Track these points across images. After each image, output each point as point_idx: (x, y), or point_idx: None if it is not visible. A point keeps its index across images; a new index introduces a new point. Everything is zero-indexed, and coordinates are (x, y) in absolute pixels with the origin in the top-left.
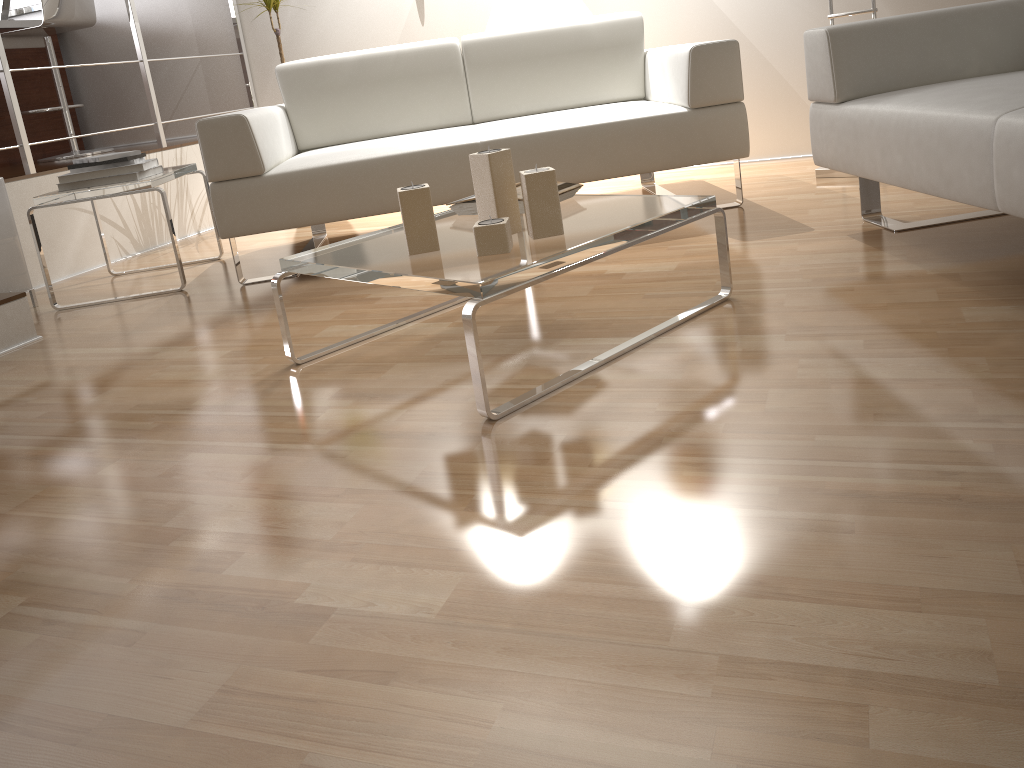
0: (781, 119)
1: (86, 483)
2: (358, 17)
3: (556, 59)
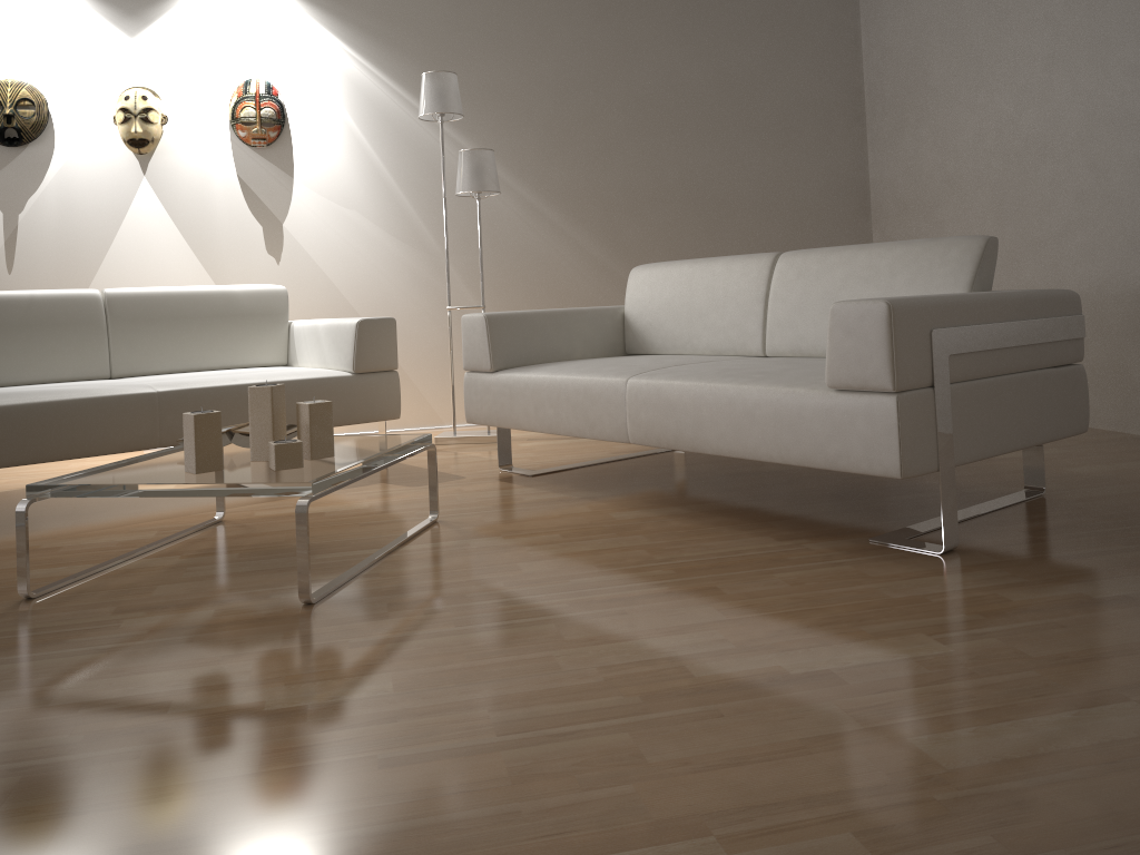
0: None
1: None
2: None
3: (205, 321)
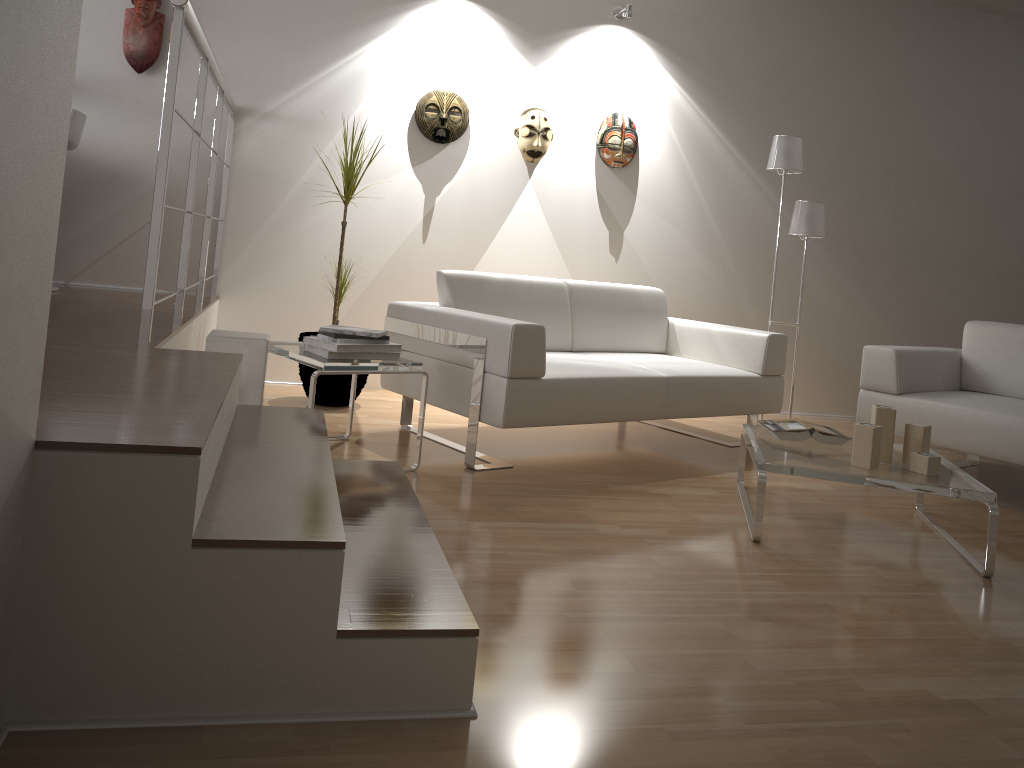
0: None
1: (854, 618)
2: (362, 220)
3: (623, 313)
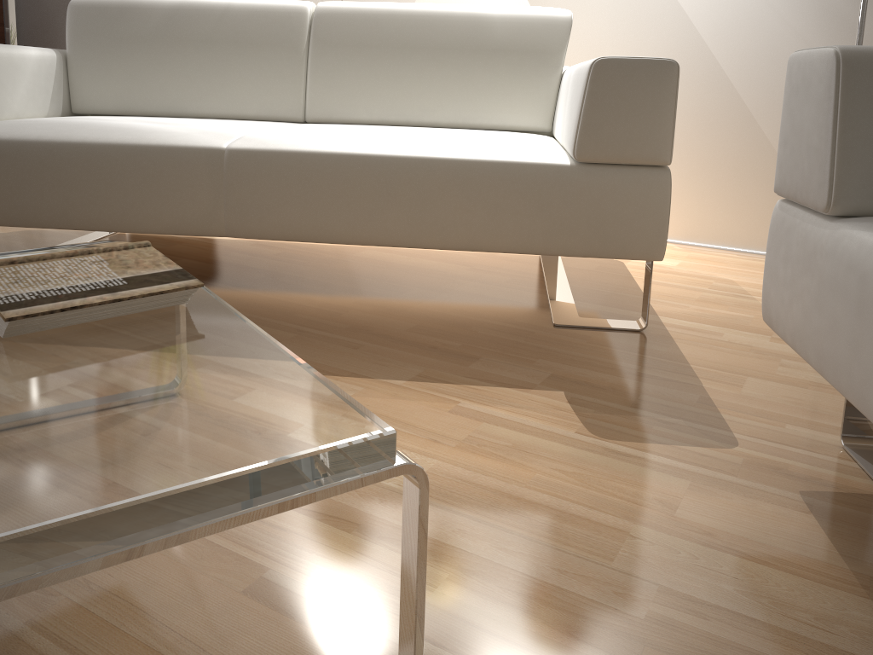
0: (756, 198)
1: None
2: None
3: (435, 54)
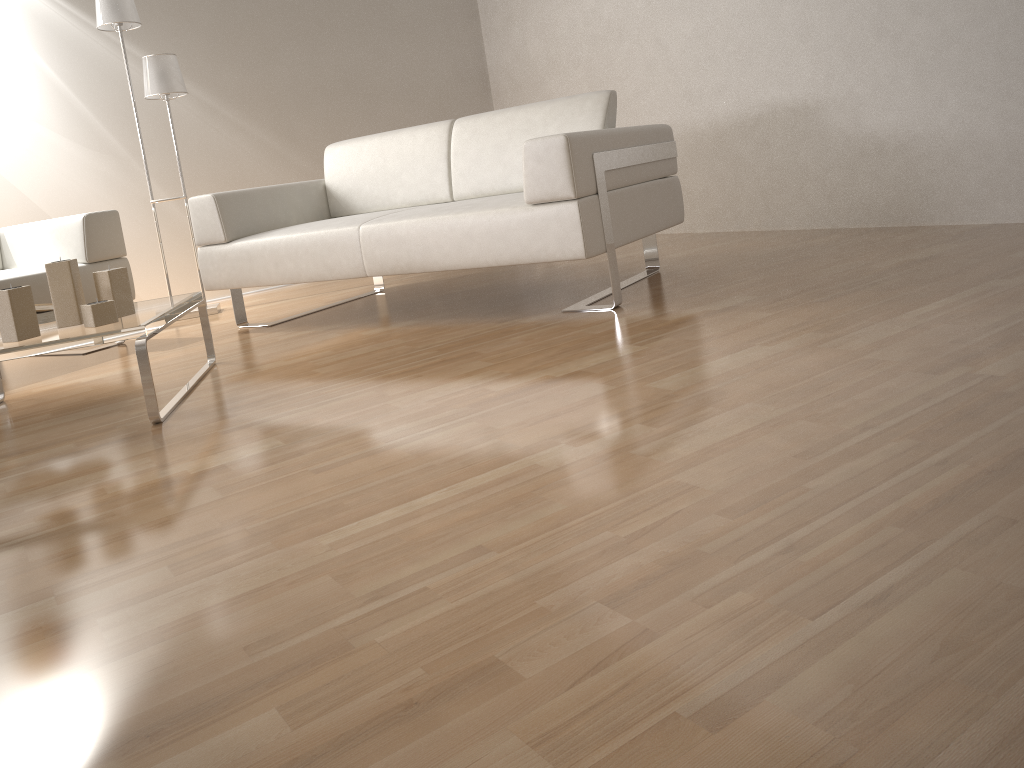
0: None
1: None
2: None
3: None
